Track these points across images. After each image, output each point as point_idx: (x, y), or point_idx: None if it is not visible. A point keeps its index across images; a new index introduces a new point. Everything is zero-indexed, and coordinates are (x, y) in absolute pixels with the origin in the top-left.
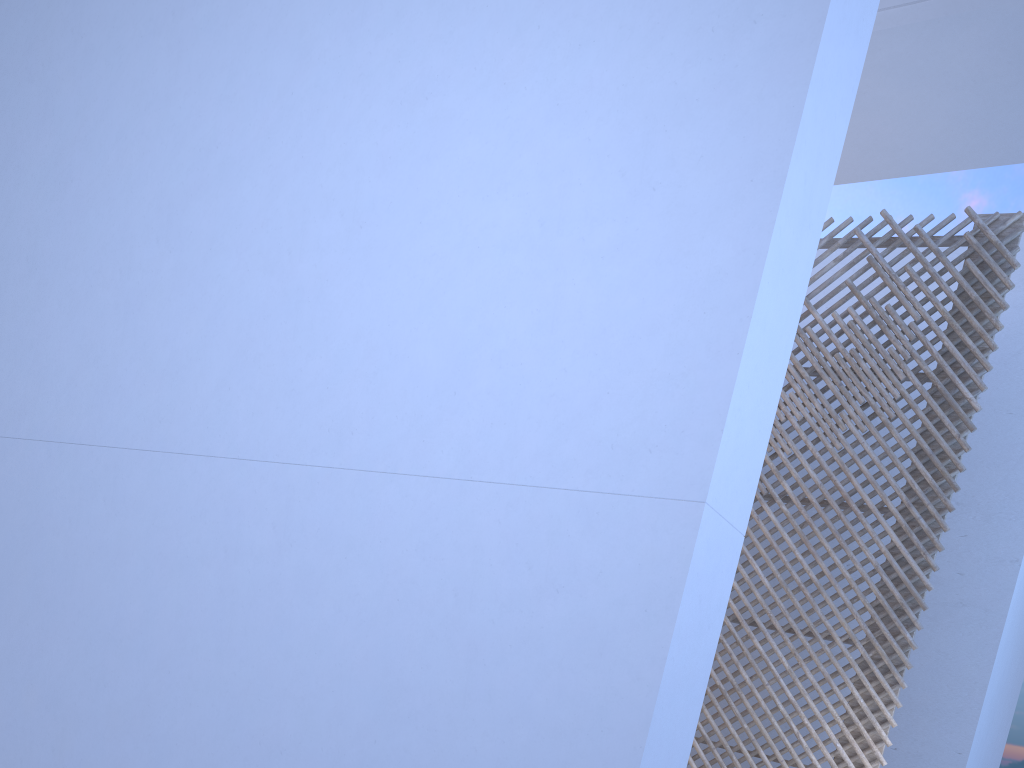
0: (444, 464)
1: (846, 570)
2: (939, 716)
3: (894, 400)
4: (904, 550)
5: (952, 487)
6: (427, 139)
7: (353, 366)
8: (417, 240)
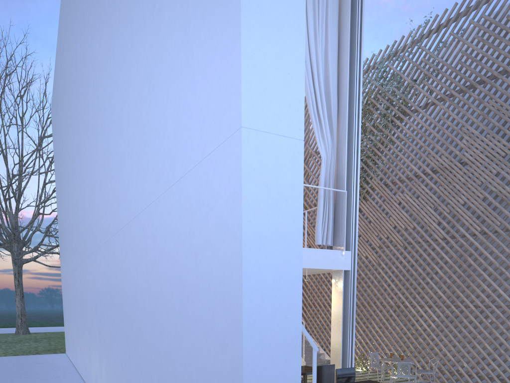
0: (179, 172)
1: None
2: None
3: None
4: None
5: None
6: (157, 24)
7: (157, 147)
8: (161, 73)
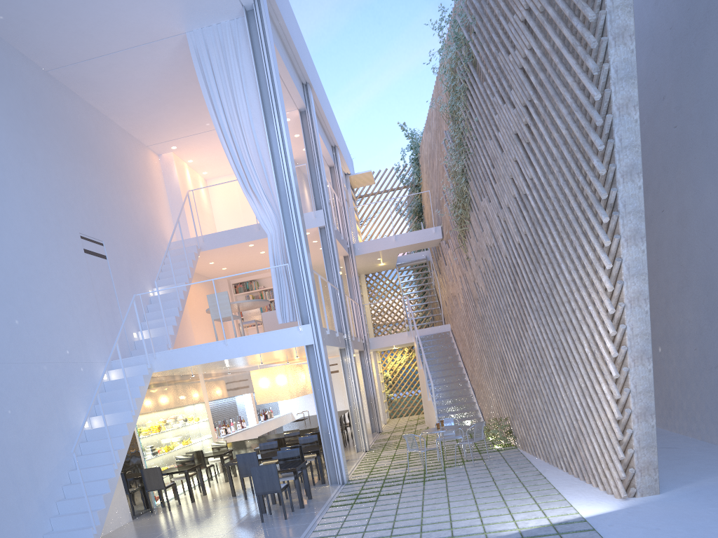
0: None
1: (563, 128)
2: None
3: None
4: (577, 72)
5: None
6: None
7: None
8: None
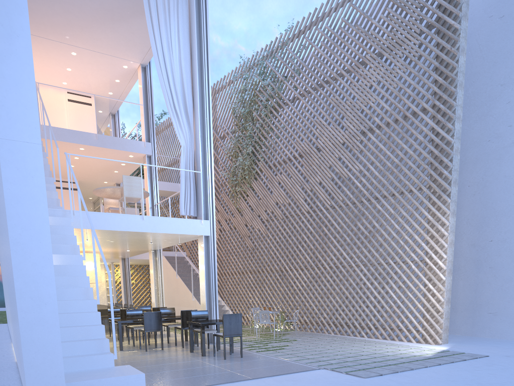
0: None
1: (410, 150)
2: (511, 214)
3: (419, 46)
4: (435, 126)
5: (453, 79)
6: None
7: None
8: None
